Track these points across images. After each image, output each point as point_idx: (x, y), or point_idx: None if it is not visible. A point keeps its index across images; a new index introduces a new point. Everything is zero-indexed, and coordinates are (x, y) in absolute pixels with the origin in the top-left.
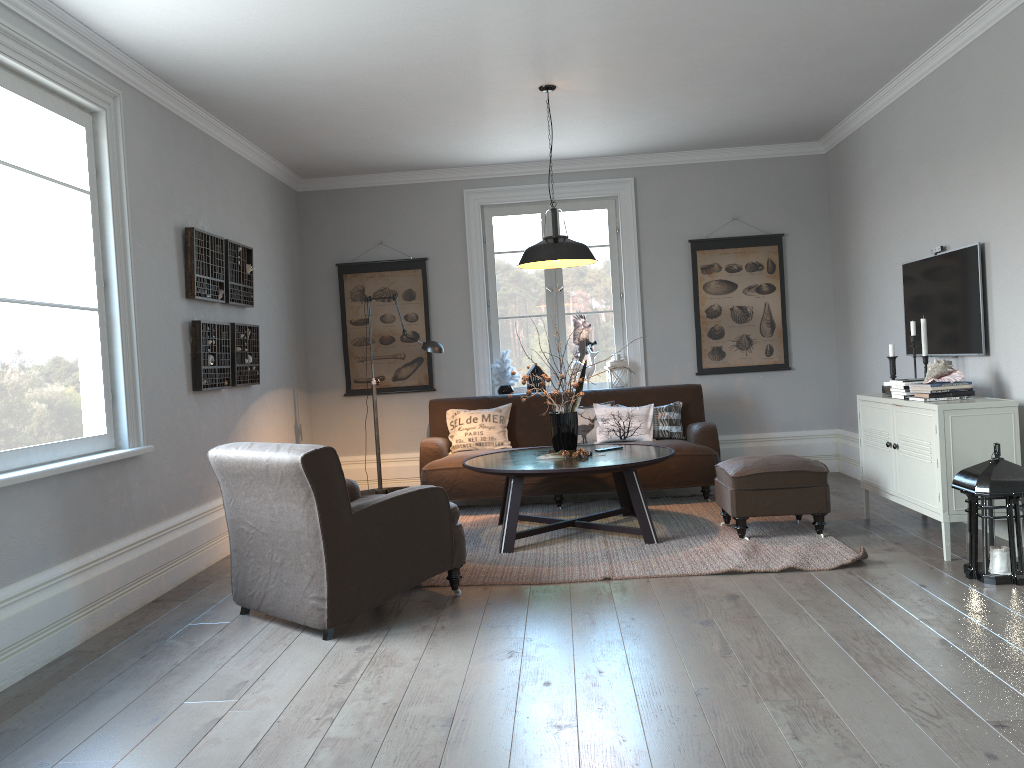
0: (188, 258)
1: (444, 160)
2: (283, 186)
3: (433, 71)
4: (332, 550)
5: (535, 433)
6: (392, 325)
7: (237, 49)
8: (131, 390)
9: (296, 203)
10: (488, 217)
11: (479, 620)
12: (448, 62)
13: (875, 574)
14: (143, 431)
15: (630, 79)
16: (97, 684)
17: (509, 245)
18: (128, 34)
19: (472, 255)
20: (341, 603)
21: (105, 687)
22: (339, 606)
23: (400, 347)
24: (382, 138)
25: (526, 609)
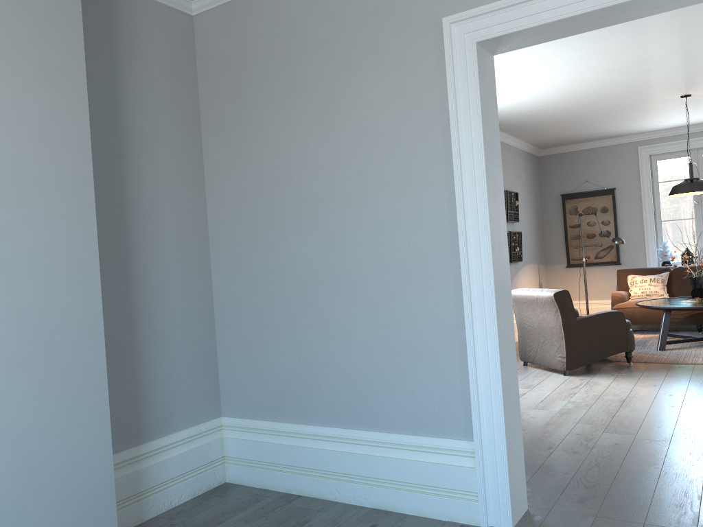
0: None
1: (625, 132)
2: (531, 155)
3: (616, 99)
4: (567, 336)
5: (685, 289)
6: (594, 227)
7: (517, 107)
8: None
9: (537, 163)
10: (654, 161)
11: (640, 374)
12: (624, 95)
13: None
14: None
15: None
16: None
17: (668, 177)
18: None
19: (643, 185)
20: (571, 360)
21: None
22: (571, 361)
23: (599, 240)
24: (587, 128)
25: (666, 372)
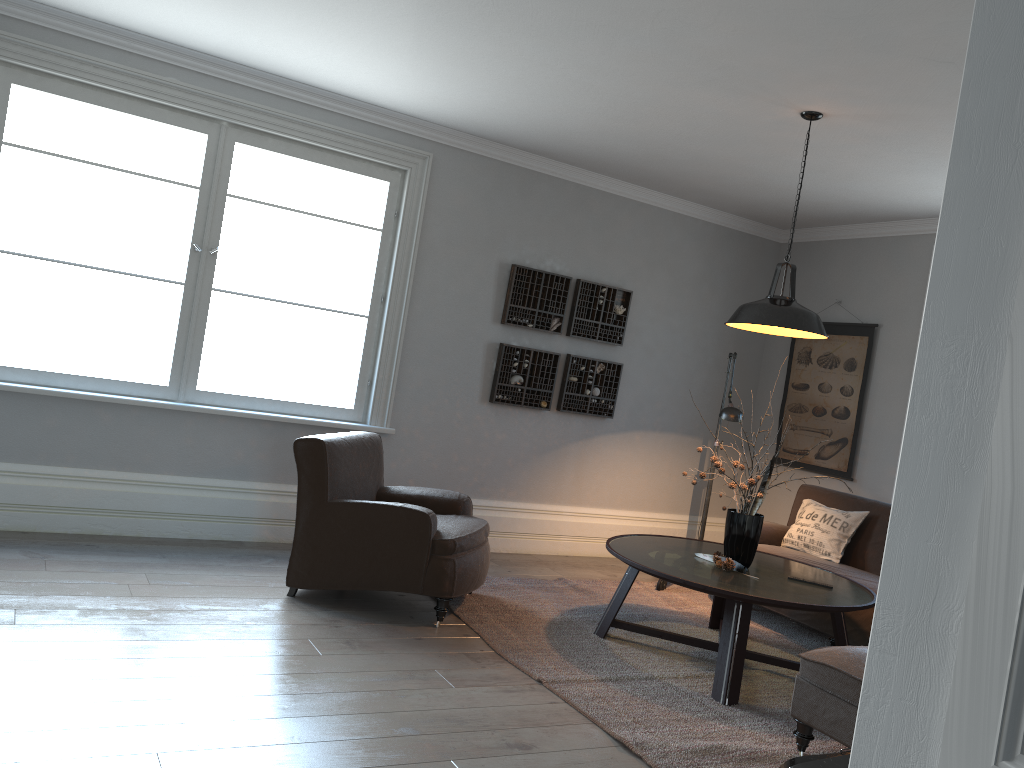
0: (507, 290)
1: (891, 208)
2: (746, 236)
3: (657, 111)
4: (301, 523)
5: None
6: (827, 396)
7: (484, 111)
8: (384, 382)
9: (775, 255)
10: None
11: (364, 637)
12: (650, 100)
13: None
14: (388, 416)
15: (895, 92)
16: (178, 553)
17: None
18: (410, 109)
19: None
20: (298, 570)
21: (172, 555)
22: (296, 572)
23: (829, 422)
24: (765, 184)
25: (408, 652)
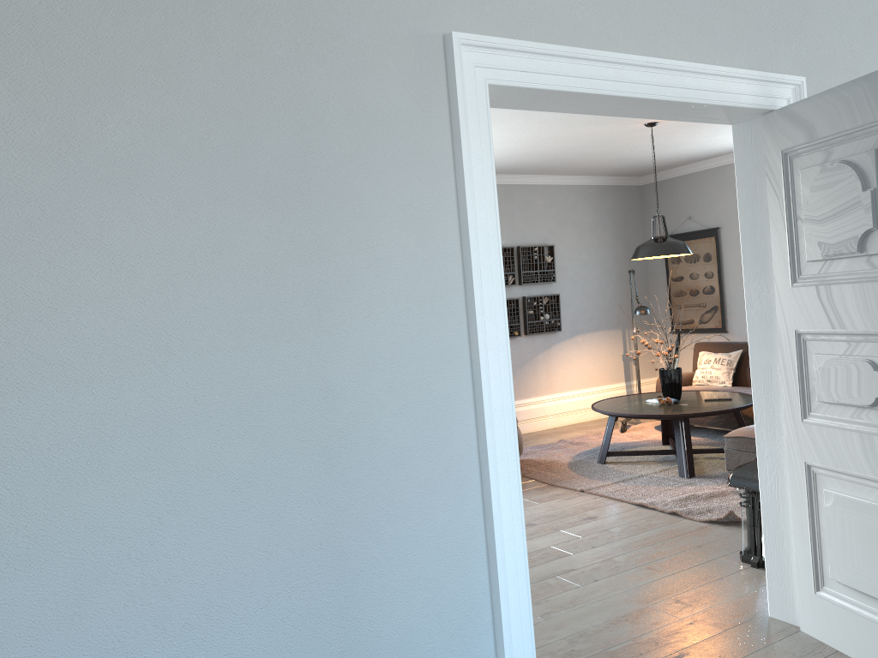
0: None
1: (709, 152)
2: (617, 187)
3: (556, 139)
4: None
5: None
6: (697, 281)
7: None
8: None
9: (638, 194)
10: None
11: None
12: (551, 136)
13: (710, 532)
14: None
15: None
16: None
17: None
18: None
19: None
20: None
21: None
22: None
23: (702, 298)
24: (626, 158)
25: None
